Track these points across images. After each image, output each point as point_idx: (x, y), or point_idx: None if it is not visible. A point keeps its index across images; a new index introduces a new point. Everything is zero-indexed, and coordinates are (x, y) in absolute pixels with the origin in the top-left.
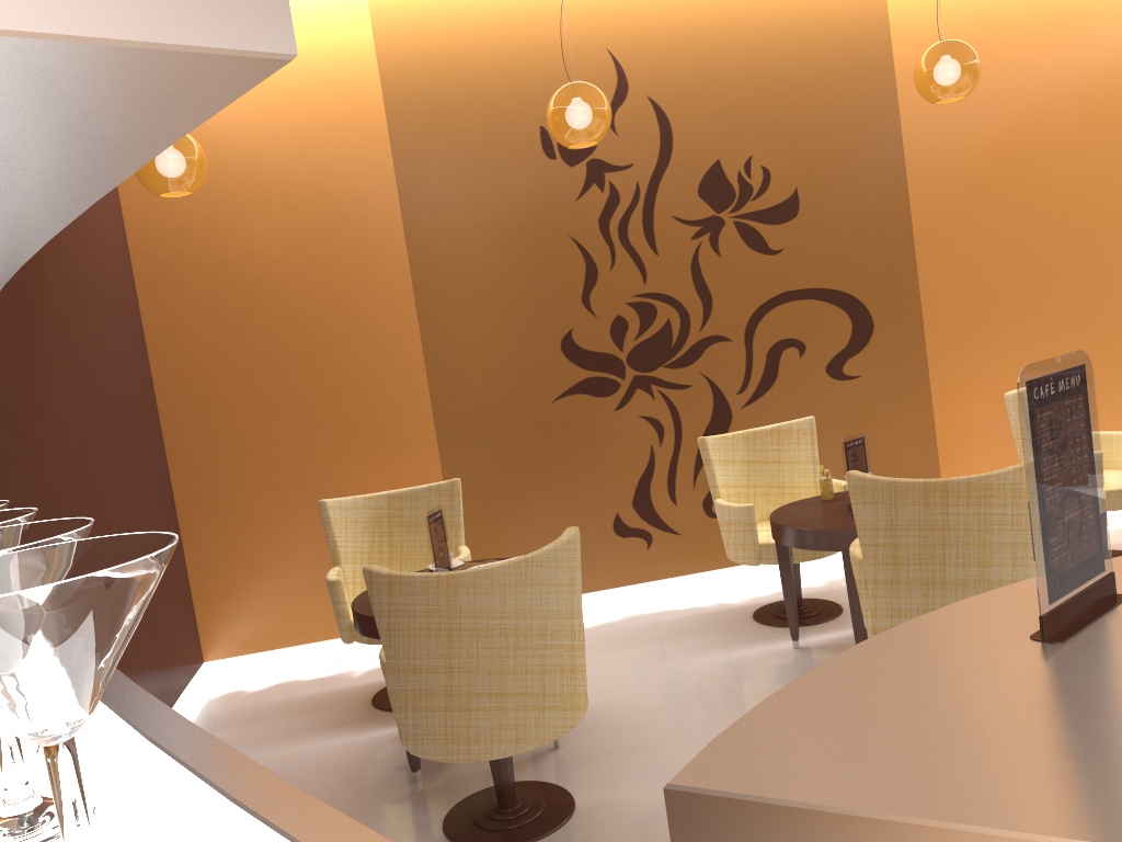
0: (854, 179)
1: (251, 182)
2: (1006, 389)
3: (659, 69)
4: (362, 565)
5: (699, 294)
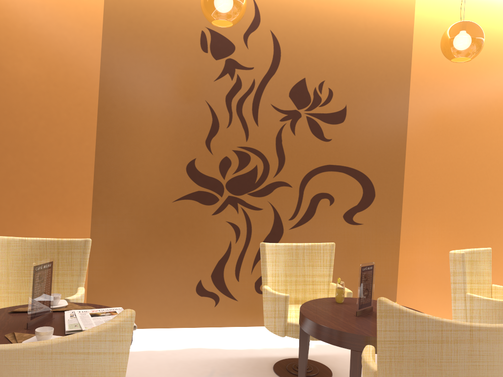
0: (379, 108)
1: (2, 16)
2: (441, 248)
3: (280, 16)
4: (5, 287)
5: (278, 154)
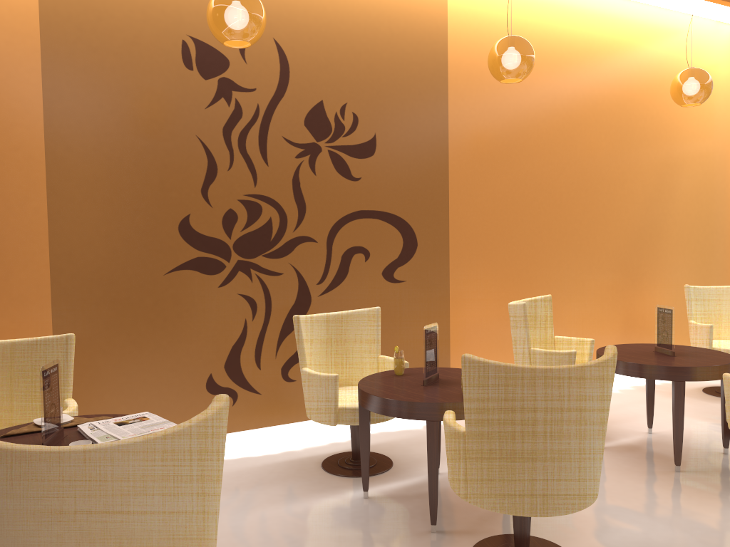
0: (414, 136)
1: None
2: (495, 301)
3: (285, 20)
4: None
5: (297, 202)
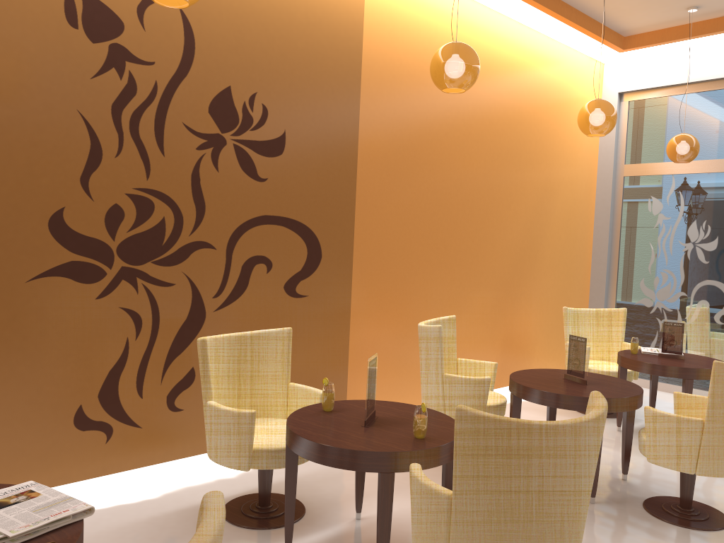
0: (325, 137)
1: None
2: (393, 319)
3: None
4: None
5: (195, 201)
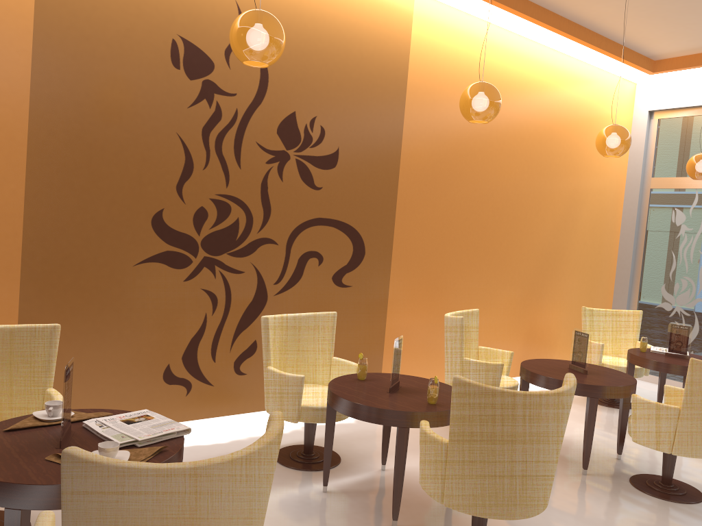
0: (372, 153)
1: None
2: (425, 309)
3: None
4: None
5: (263, 205)
